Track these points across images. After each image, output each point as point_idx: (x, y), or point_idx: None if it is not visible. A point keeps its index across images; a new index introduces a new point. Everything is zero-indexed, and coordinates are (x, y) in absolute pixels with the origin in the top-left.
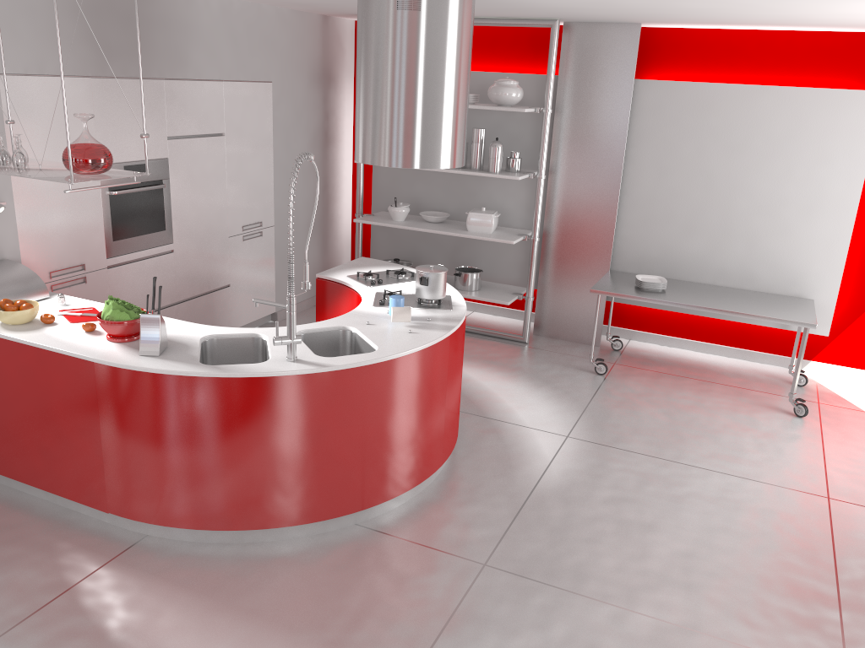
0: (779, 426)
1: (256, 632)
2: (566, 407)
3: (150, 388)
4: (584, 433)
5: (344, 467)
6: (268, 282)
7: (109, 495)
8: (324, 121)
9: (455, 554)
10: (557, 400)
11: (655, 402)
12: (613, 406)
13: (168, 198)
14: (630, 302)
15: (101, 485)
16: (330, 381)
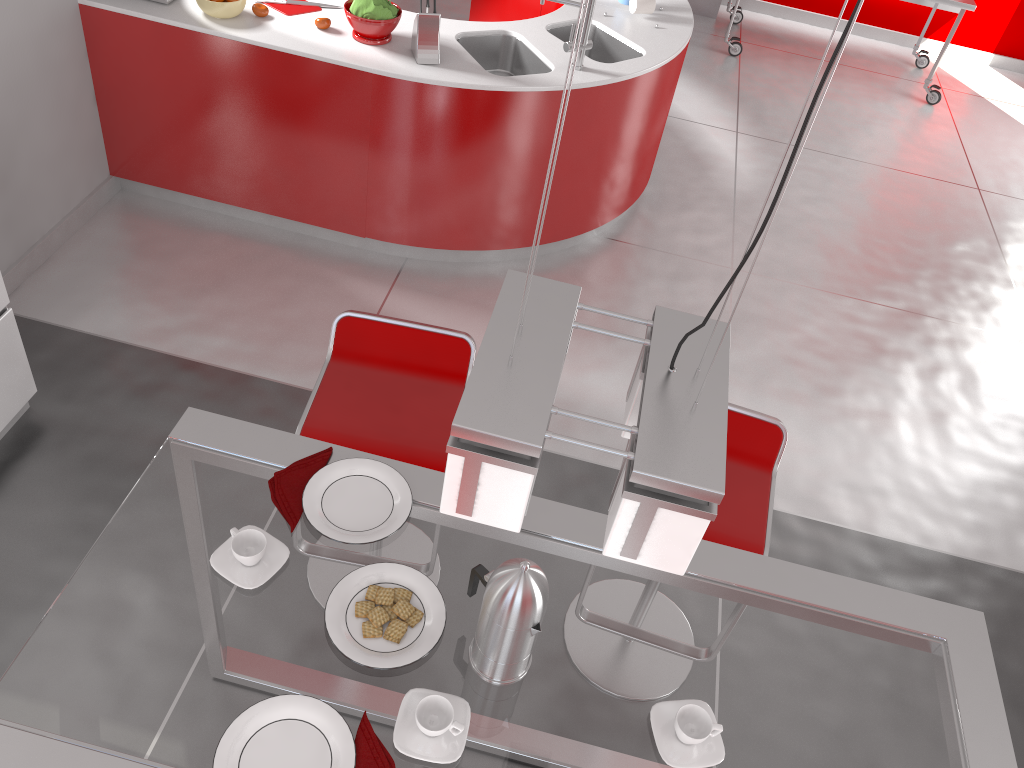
0: (916, 115)
1: (578, 343)
2: (719, 97)
3: (444, 105)
4: (750, 128)
5: (607, 181)
6: None
7: (369, 220)
8: None
9: (702, 261)
10: (706, 89)
11: (798, 90)
12: (762, 95)
13: None
14: None
15: (360, 209)
16: (619, 93)
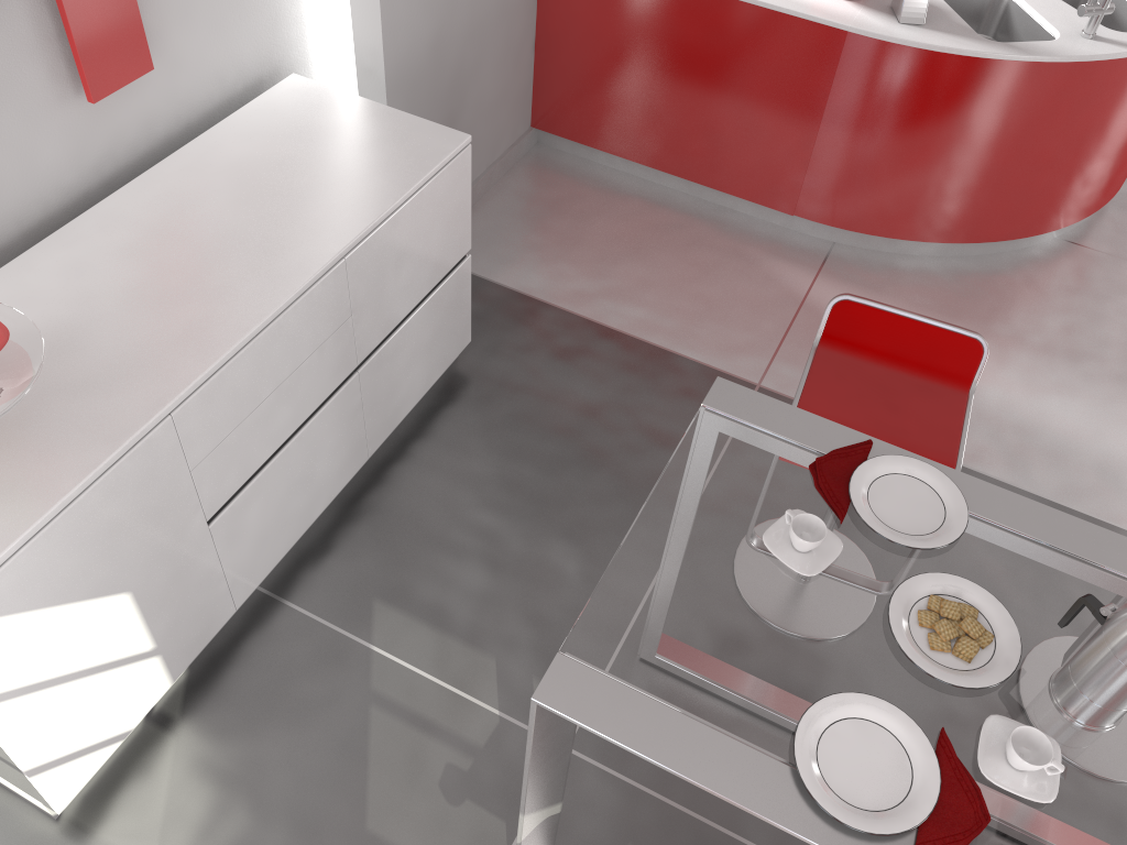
0: None
1: (1033, 360)
2: None
3: (924, 71)
4: None
5: (1089, 173)
6: None
7: (803, 196)
8: None
9: None
10: None
11: None
12: None
13: None
14: None
15: (795, 184)
16: None
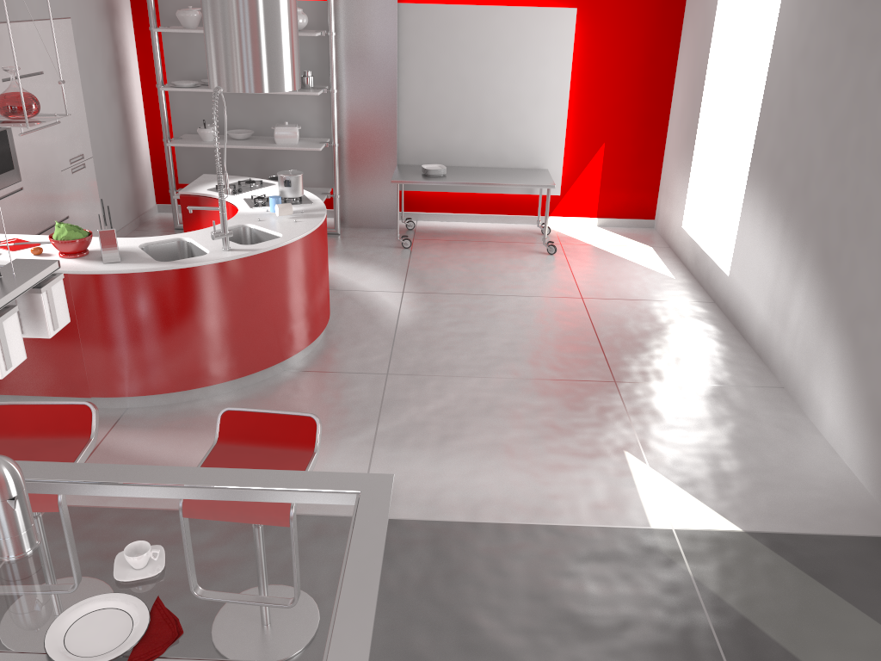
0: (540, 262)
1: None
2: (392, 273)
3: (125, 286)
4: (414, 288)
5: (274, 326)
6: (96, 211)
7: (91, 382)
8: (115, 52)
9: (365, 372)
10: (383, 270)
11: (454, 261)
12: (426, 267)
13: (11, 138)
14: (416, 189)
15: (82, 376)
16: (260, 261)
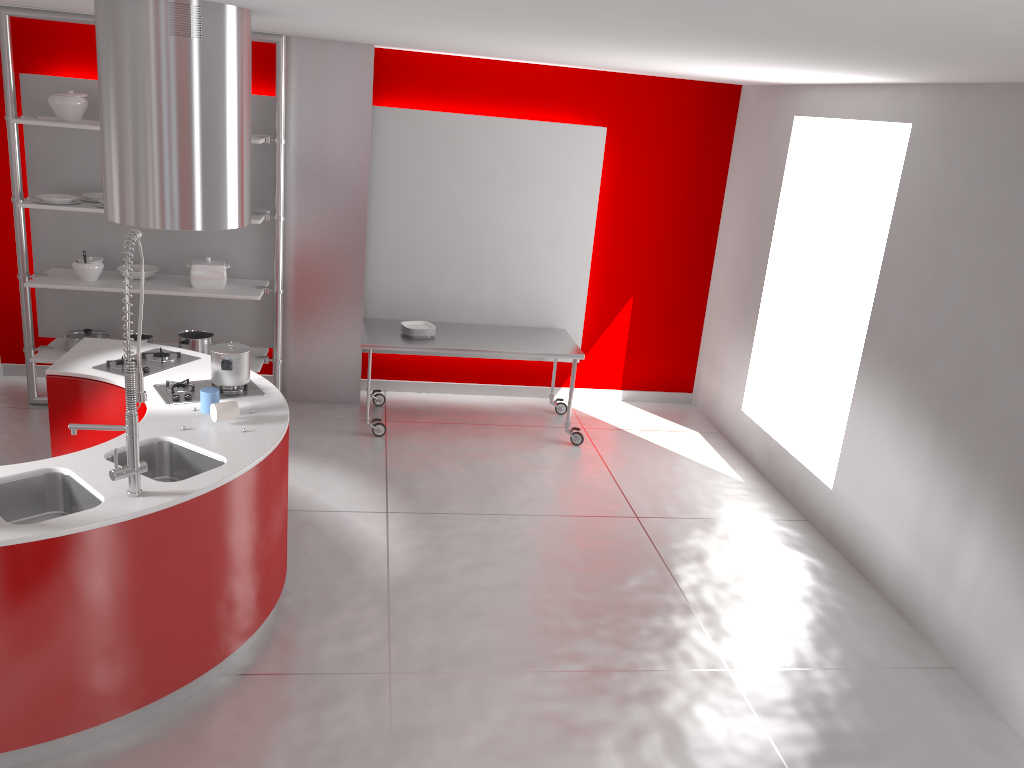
0: (565, 458)
1: None
2: (366, 479)
3: None
4: (402, 504)
5: (210, 610)
6: None
7: None
8: None
9: (354, 672)
10: (352, 474)
11: (448, 456)
12: (412, 468)
13: None
14: (388, 351)
15: None
16: (193, 511)
